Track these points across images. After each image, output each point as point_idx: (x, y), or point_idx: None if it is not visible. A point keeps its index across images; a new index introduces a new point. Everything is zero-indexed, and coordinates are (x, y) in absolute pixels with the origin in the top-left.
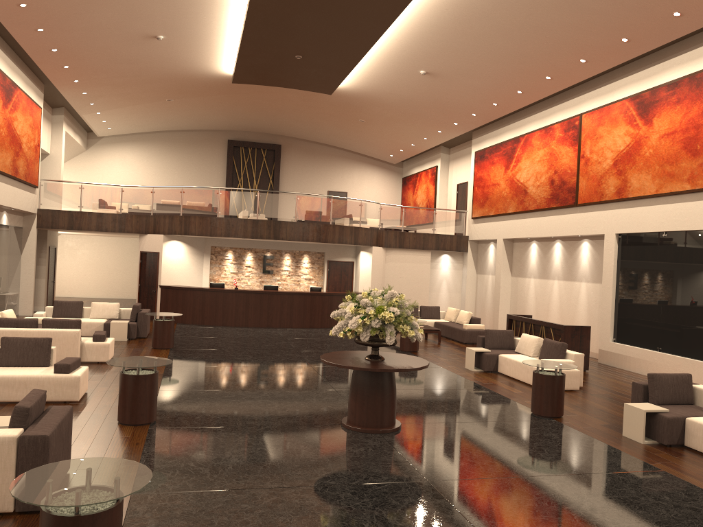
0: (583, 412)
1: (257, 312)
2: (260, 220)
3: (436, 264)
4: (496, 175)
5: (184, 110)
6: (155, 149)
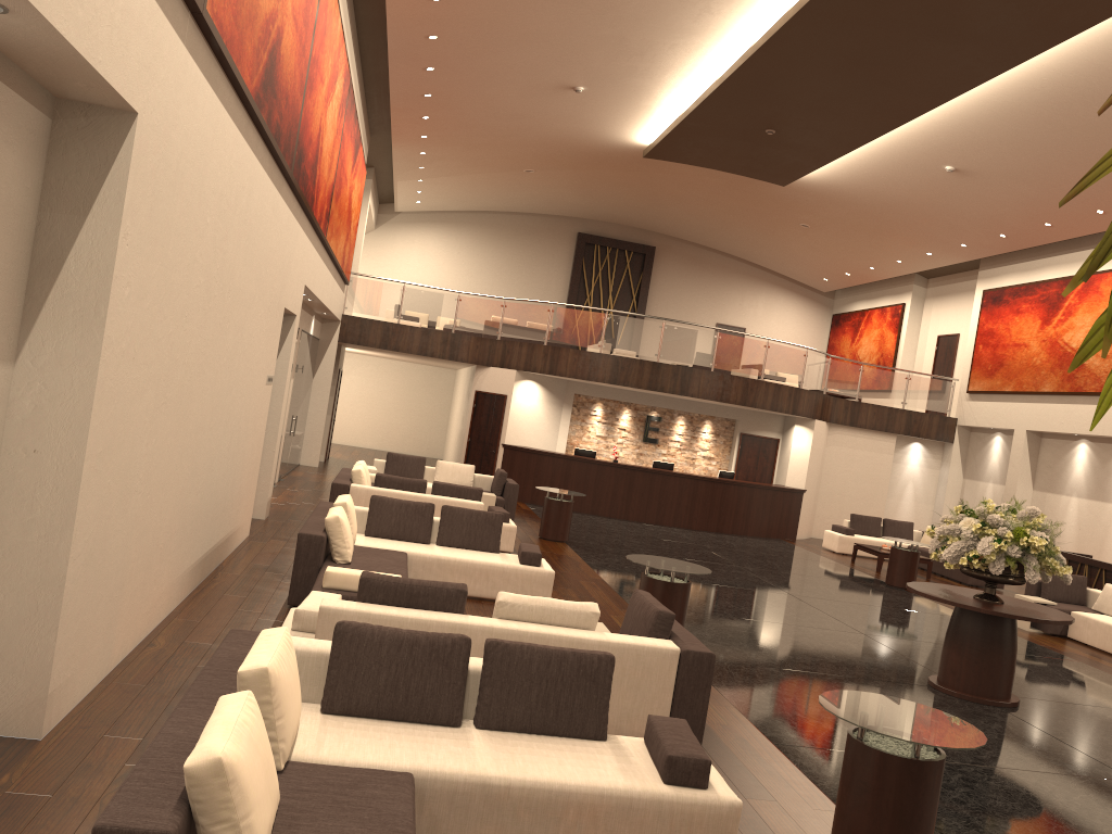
0: None
1: (643, 500)
2: (663, 364)
3: (900, 456)
4: (1023, 331)
5: (537, 186)
6: (471, 237)
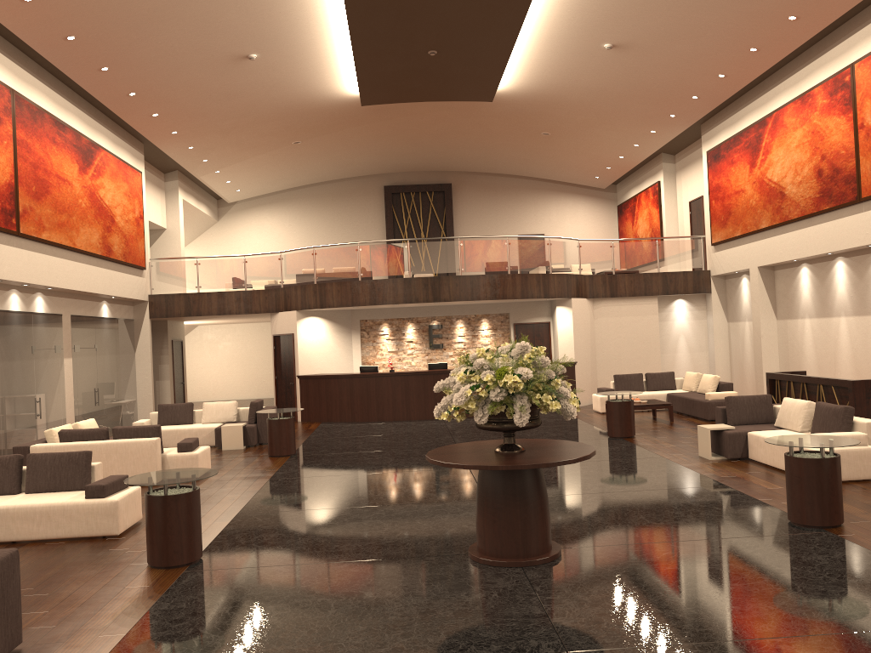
0: None
1: (420, 400)
2: (413, 278)
3: (667, 314)
4: (739, 178)
5: (319, 154)
6: (297, 210)
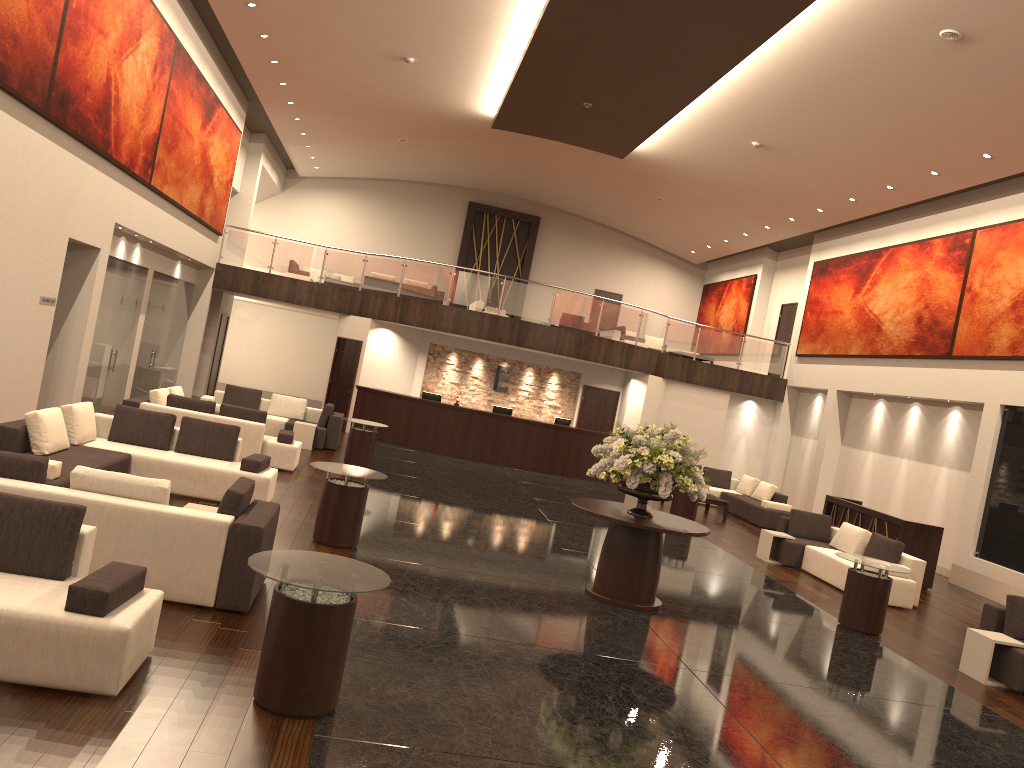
0: (910, 635)
1: (479, 440)
2: (502, 317)
3: (735, 413)
4: (840, 299)
5: (419, 156)
6: (370, 203)
